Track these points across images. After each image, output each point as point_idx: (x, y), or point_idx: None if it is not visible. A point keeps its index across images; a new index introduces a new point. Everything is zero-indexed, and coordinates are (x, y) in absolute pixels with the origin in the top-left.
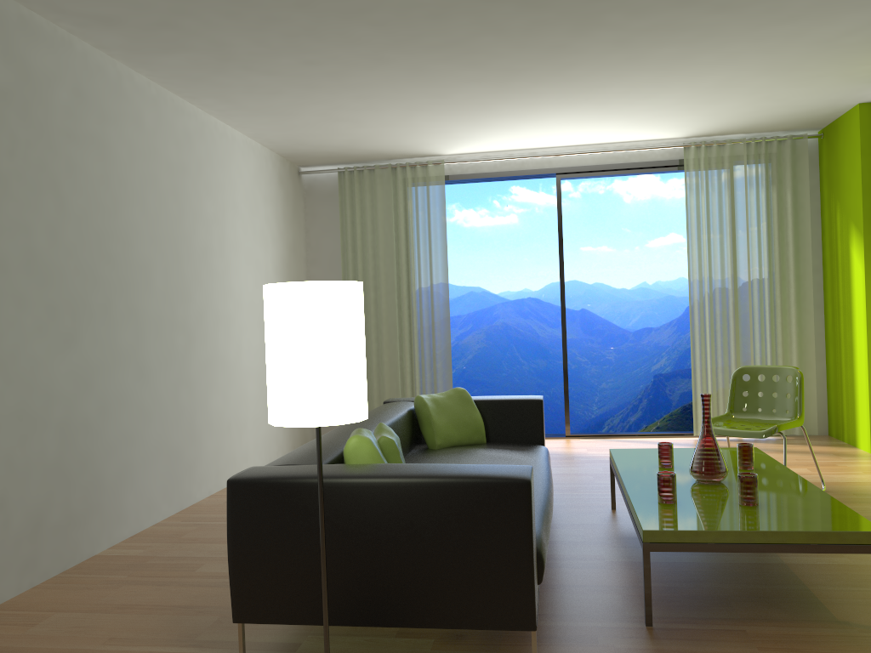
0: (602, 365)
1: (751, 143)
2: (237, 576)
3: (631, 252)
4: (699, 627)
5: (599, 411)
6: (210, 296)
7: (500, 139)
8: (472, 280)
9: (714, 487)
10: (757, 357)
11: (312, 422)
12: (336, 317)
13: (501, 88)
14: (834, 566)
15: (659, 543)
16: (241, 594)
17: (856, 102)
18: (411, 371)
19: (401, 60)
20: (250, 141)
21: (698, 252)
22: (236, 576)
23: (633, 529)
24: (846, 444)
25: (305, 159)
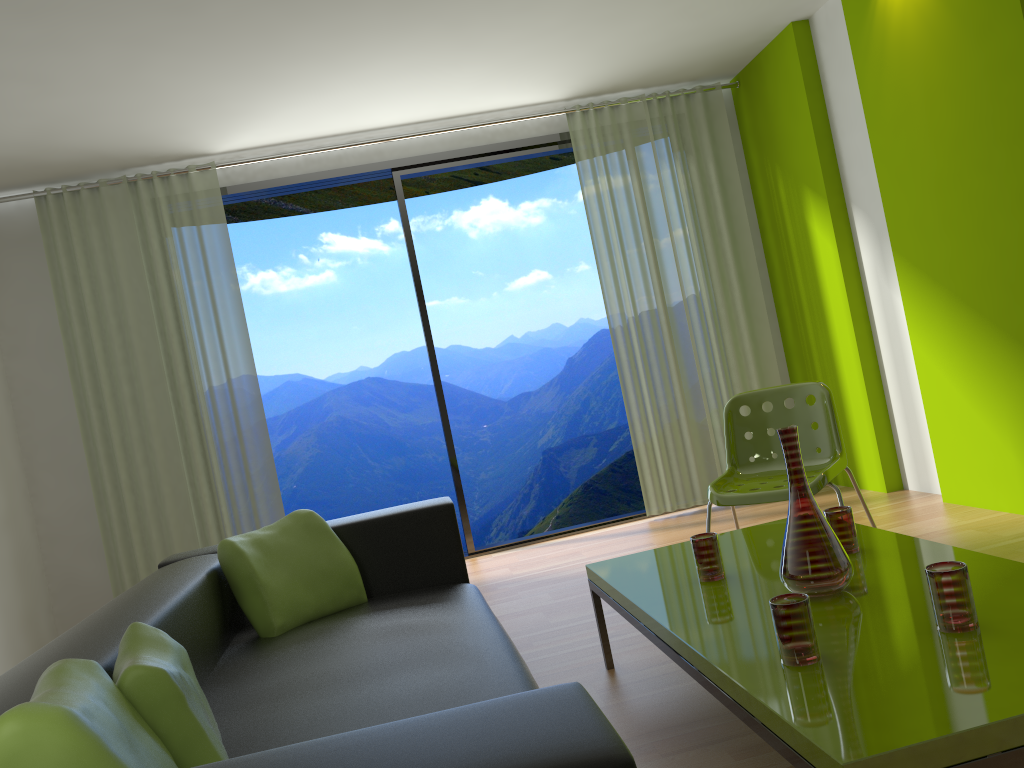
0: (477, 450)
1: (653, 100)
2: None
3: (489, 300)
4: None
5: (482, 510)
6: None
7: (301, 115)
8: (287, 365)
9: (847, 602)
10: (709, 391)
11: None
12: None
13: None
14: None
15: None
16: None
17: (789, 20)
18: (212, 501)
19: None
20: None
21: (610, 258)
22: None
23: (669, 703)
24: (844, 487)
25: None
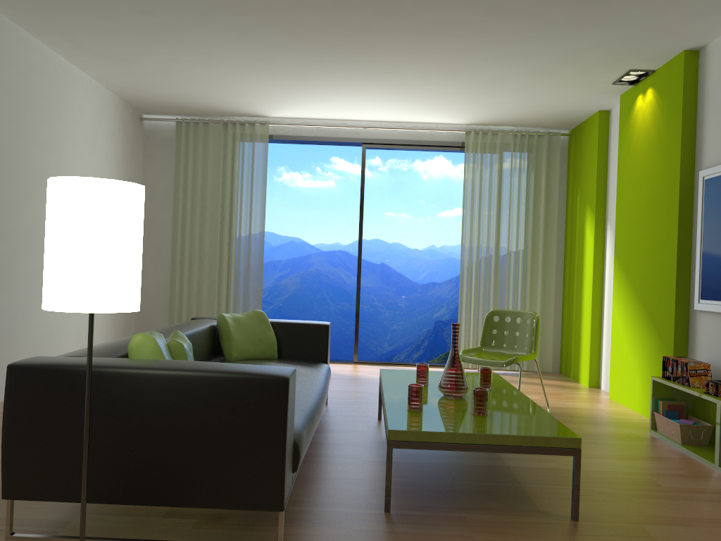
0: (395, 310)
1: (518, 134)
2: (9, 455)
3: (424, 220)
4: (429, 513)
5: (389, 347)
6: (41, 214)
7: (317, 108)
8: (293, 231)
9: (456, 400)
10: (510, 306)
11: (81, 308)
12: (113, 213)
13: (316, 60)
14: (545, 469)
15: (401, 441)
16: (12, 472)
17: (597, 109)
18: (226, 298)
19: (228, 22)
20: (94, 83)
21: (471, 218)
22: (9, 455)
23: None
24: (572, 379)
25: (147, 106)
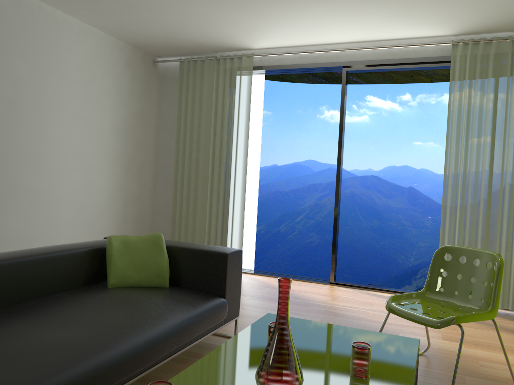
0: (421, 229)
1: None
2: None
3: None
4: None
5: (415, 262)
6: (15, 138)
7: (287, 33)
8: (332, 159)
9: None
10: (503, 237)
11: None
12: None
13: None
14: None
15: None
16: None
17: None
18: (216, 216)
19: None
20: (89, 28)
21: (456, 138)
22: None
23: None
24: None
25: (152, 49)
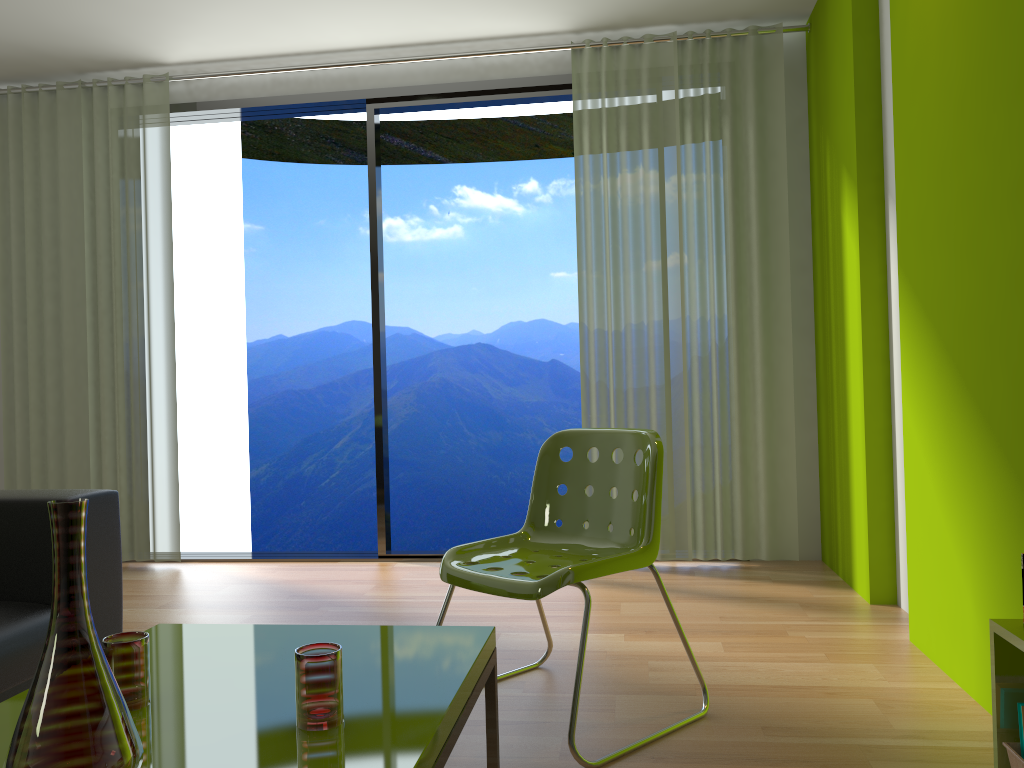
0: None
1: (687, 41)
2: None
3: None
4: None
5: None
6: None
7: (231, 22)
8: (398, 317)
9: None
10: (696, 421)
11: None
12: None
13: None
14: None
15: None
16: None
17: None
18: (114, 440)
19: None
20: None
21: (596, 235)
22: None
23: None
24: (840, 580)
25: None
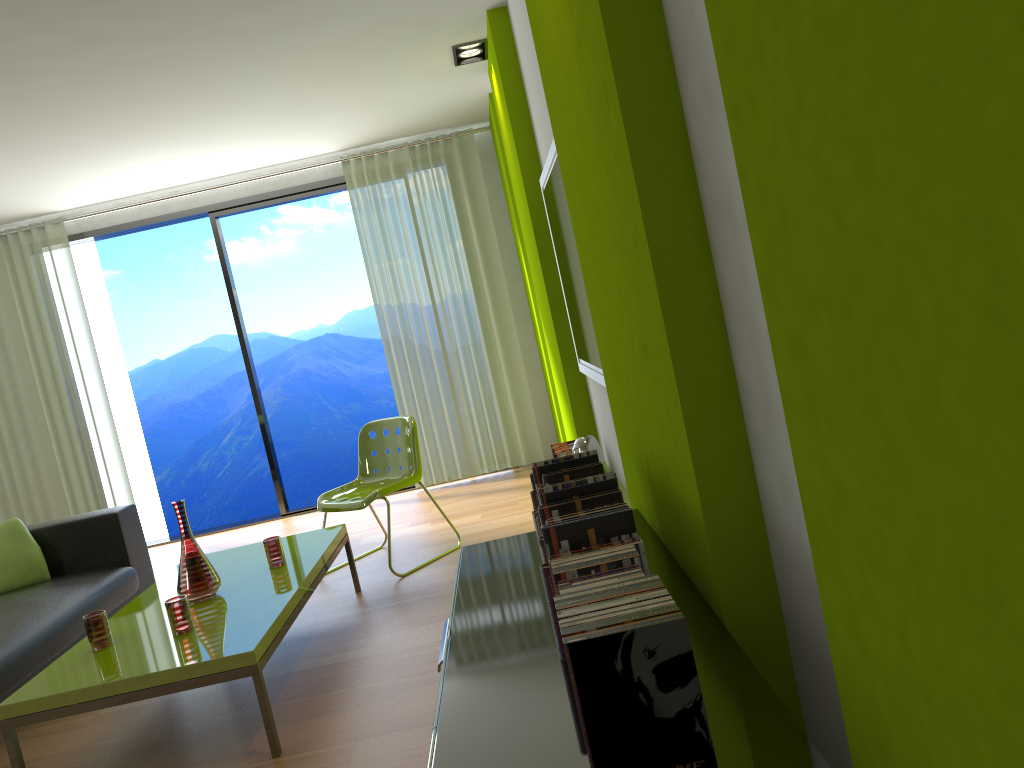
0: None
1: (415, 146)
2: None
3: None
4: None
5: None
6: None
7: (108, 187)
8: (254, 325)
9: (192, 608)
10: (468, 387)
11: None
12: None
13: (13, 144)
14: (338, 665)
15: (18, 717)
16: None
17: (485, 93)
18: (79, 477)
19: None
20: None
21: (382, 281)
22: None
23: None
24: None
25: None
